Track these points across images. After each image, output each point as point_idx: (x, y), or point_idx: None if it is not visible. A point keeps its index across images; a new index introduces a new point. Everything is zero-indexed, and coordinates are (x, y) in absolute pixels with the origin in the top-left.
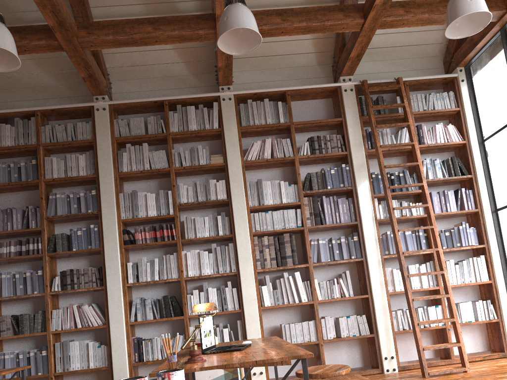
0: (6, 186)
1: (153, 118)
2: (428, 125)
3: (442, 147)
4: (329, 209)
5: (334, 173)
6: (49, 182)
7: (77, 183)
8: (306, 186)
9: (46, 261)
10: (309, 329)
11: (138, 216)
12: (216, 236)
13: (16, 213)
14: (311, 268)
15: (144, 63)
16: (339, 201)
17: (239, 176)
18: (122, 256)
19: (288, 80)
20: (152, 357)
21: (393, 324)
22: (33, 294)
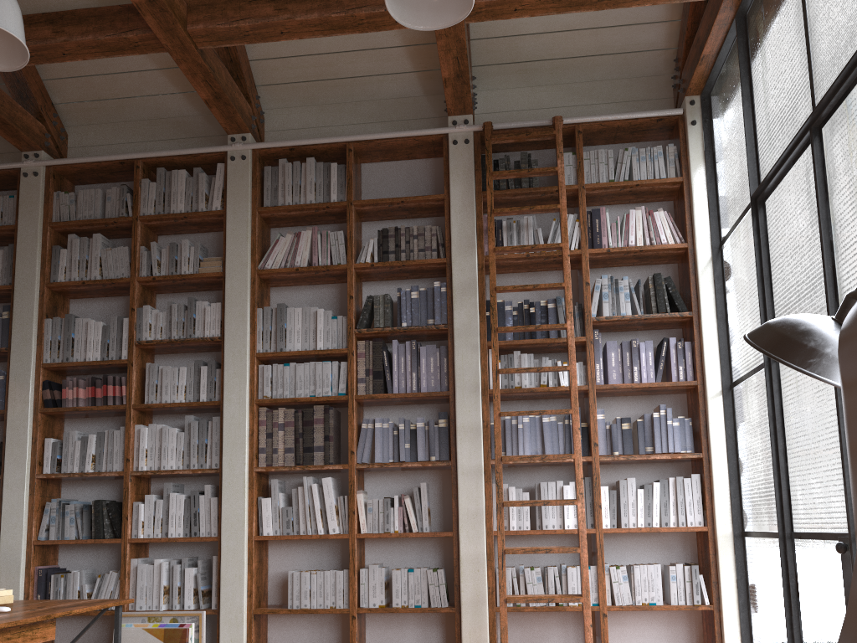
0: None
1: (115, 191)
2: (629, 211)
3: (641, 254)
4: (401, 365)
5: (418, 298)
6: None
7: None
8: (363, 320)
9: None
10: (336, 585)
11: (72, 360)
12: (193, 403)
13: None
14: (352, 474)
15: (116, 95)
16: (423, 351)
17: (242, 297)
18: (36, 427)
19: (368, 124)
20: None
21: (494, 594)
22: None
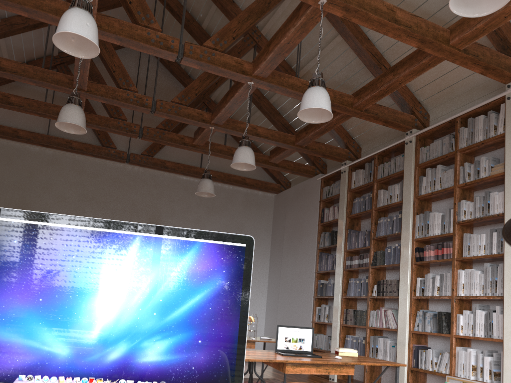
0: (358, 215)
1: (447, 138)
2: None
3: None
4: None
5: None
6: (378, 210)
7: (398, 208)
8: None
9: (370, 272)
10: None
11: (427, 235)
12: (487, 255)
13: (361, 235)
14: None
15: (448, 85)
16: None
17: None
18: (412, 271)
19: None
20: (424, 367)
21: None
22: (362, 296)
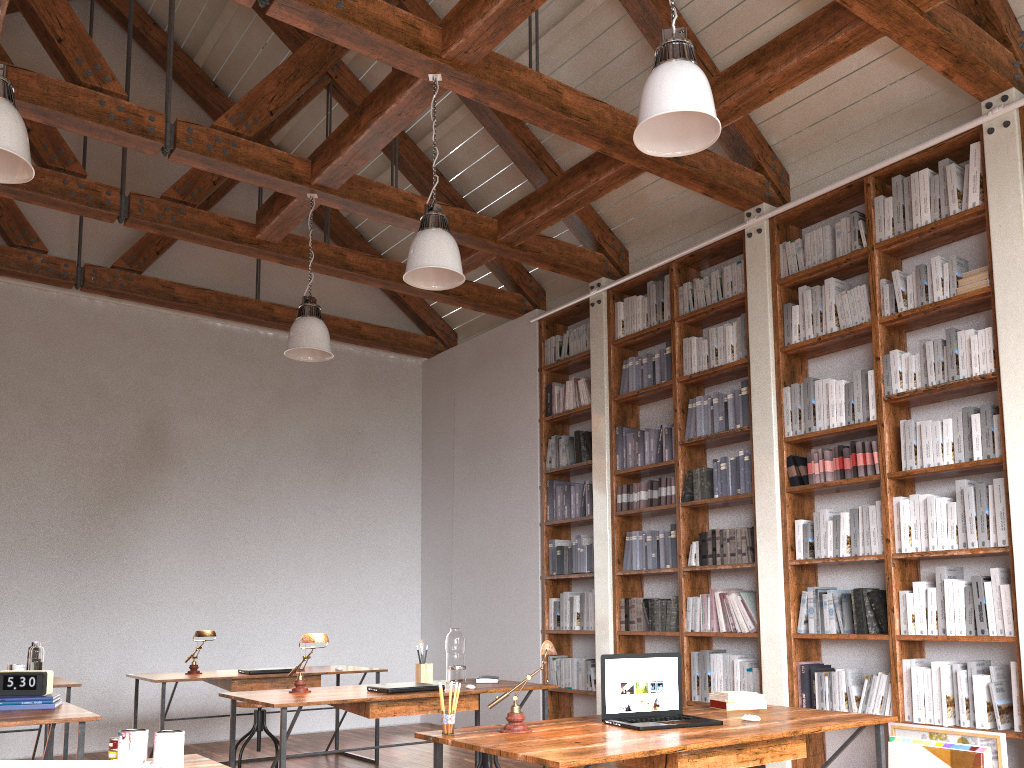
0: (638, 395)
1: (844, 222)
2: None
3: None
4: None
5: None
6: (688, 381)
7: (731, 375)
8: None
9: (680, 515)
10: None
11: (814, 430)
12: (963, 463)
13: (648, 438)
14: None
15: (836, 109)
16: None
17: (1021, 313)
18: (783, 508)
19: None
20: (831, 708)
21: None
22: (664, 569)
